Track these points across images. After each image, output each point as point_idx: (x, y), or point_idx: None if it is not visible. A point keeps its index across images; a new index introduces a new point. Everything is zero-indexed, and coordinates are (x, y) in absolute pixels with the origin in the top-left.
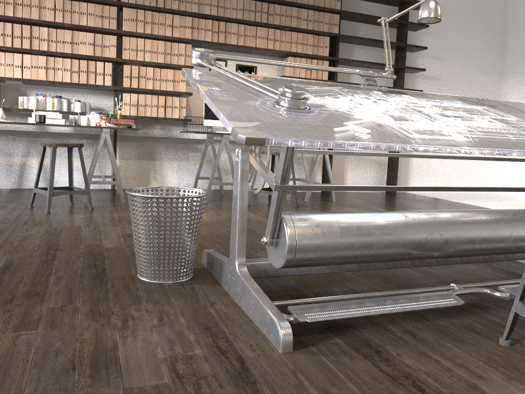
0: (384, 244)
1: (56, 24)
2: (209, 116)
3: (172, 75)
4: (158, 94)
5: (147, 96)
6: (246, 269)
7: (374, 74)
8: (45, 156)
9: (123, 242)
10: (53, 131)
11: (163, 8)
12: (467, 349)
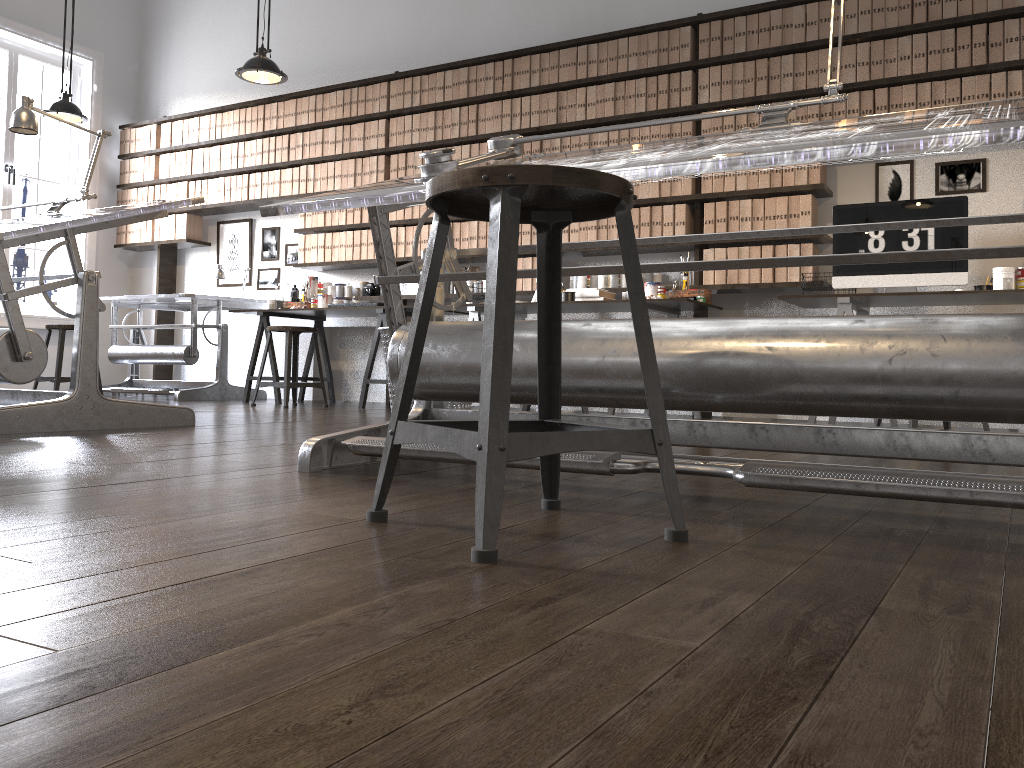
0: (526, 364)
1: None
2: (844, 269)
3: (784, 206)
4: (769, 244)
5: (741, 249)
6: (420, 412)
7: (788, 103)
8: None
9: None
10: None
11: (764, 96)
12: None
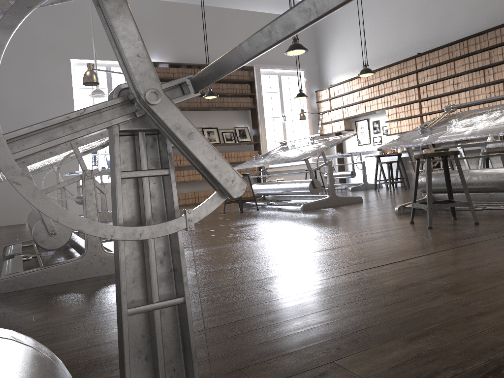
0: (452, 183)
1: None
2: None
3: None
4: None
5: None
6: None
7: None
8: None
9: None
10: None
11: None
12: (438, 218)
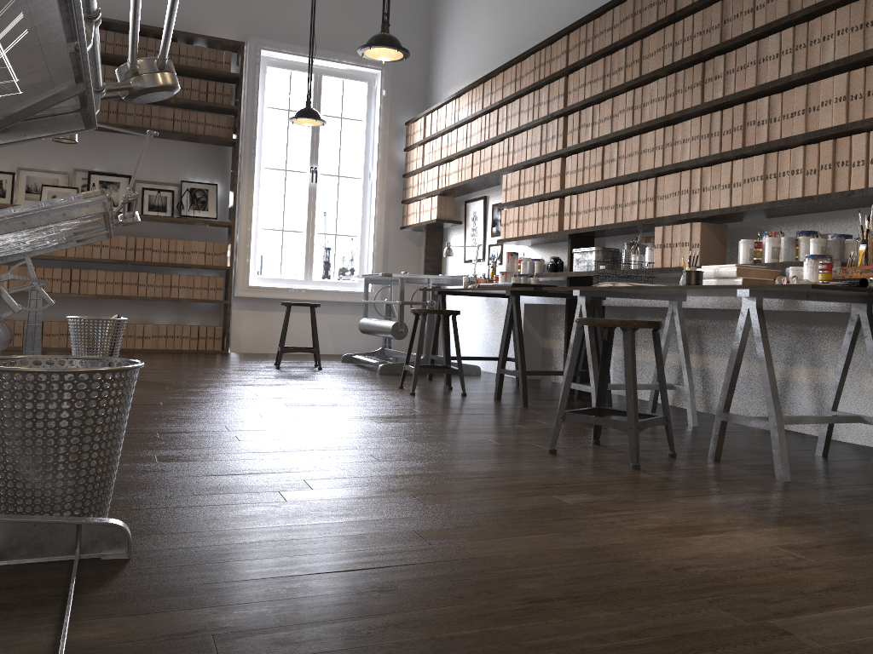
0: None
1: (778, 83)
2: None
3: None
4: None
5: None
6: None
7: None
8: (820, 366)
9: (326, 499)
10: (810, 309)
11: None
12: None
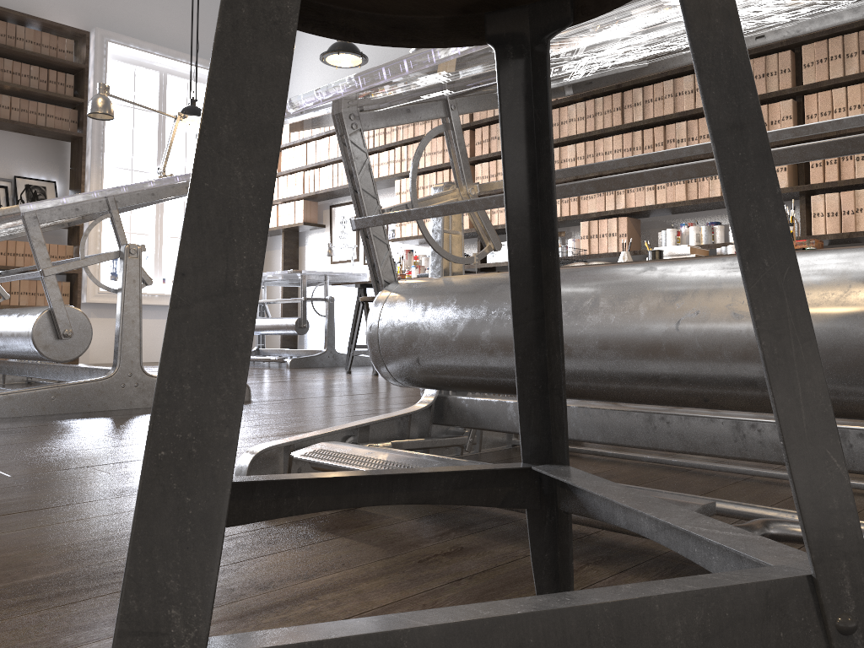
0: None
1: (695, 112)
2: None
3: None
4: None
5: (858, 193)
6: (430, 401)
7: None
8: None
9: None
10: None
11: None
12: (433, 603)
